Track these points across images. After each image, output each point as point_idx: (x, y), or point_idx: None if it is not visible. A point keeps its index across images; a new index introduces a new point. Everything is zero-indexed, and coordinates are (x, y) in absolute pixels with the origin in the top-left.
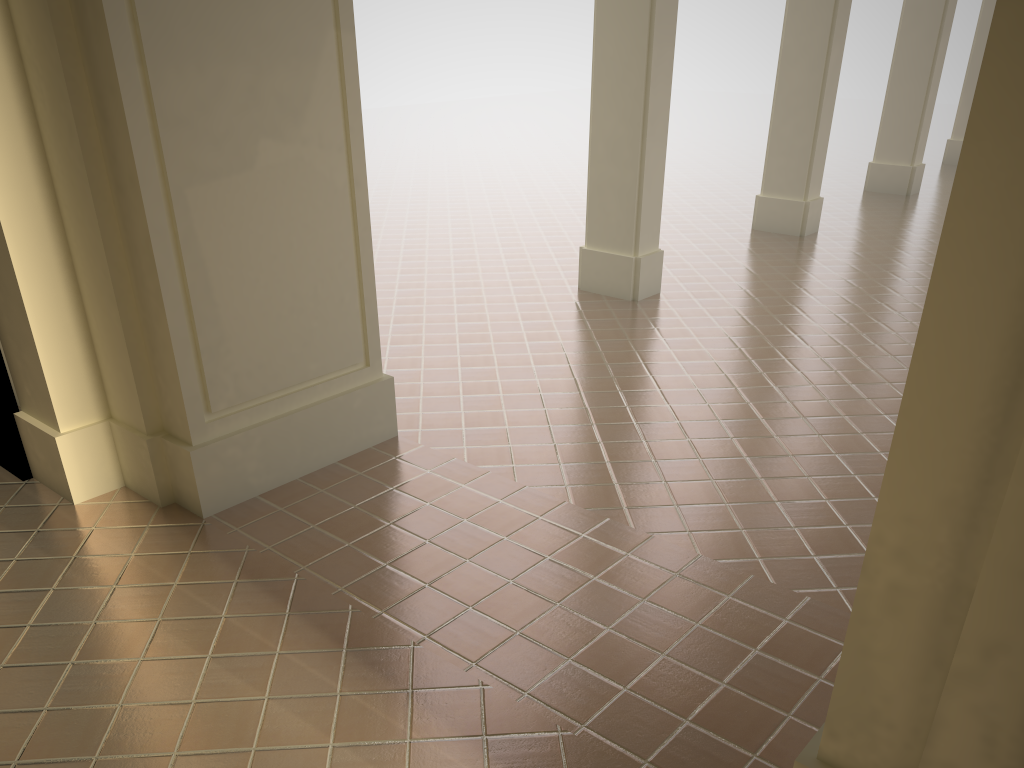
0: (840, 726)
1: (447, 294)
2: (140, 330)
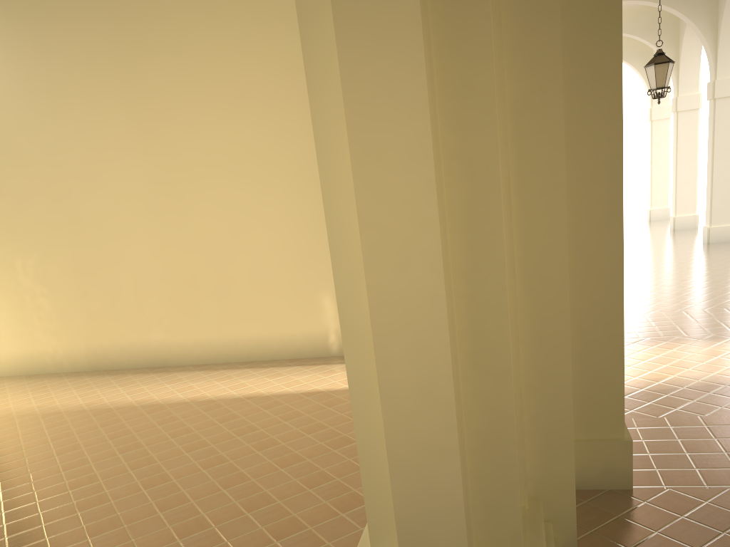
0: None
1: None
2: None
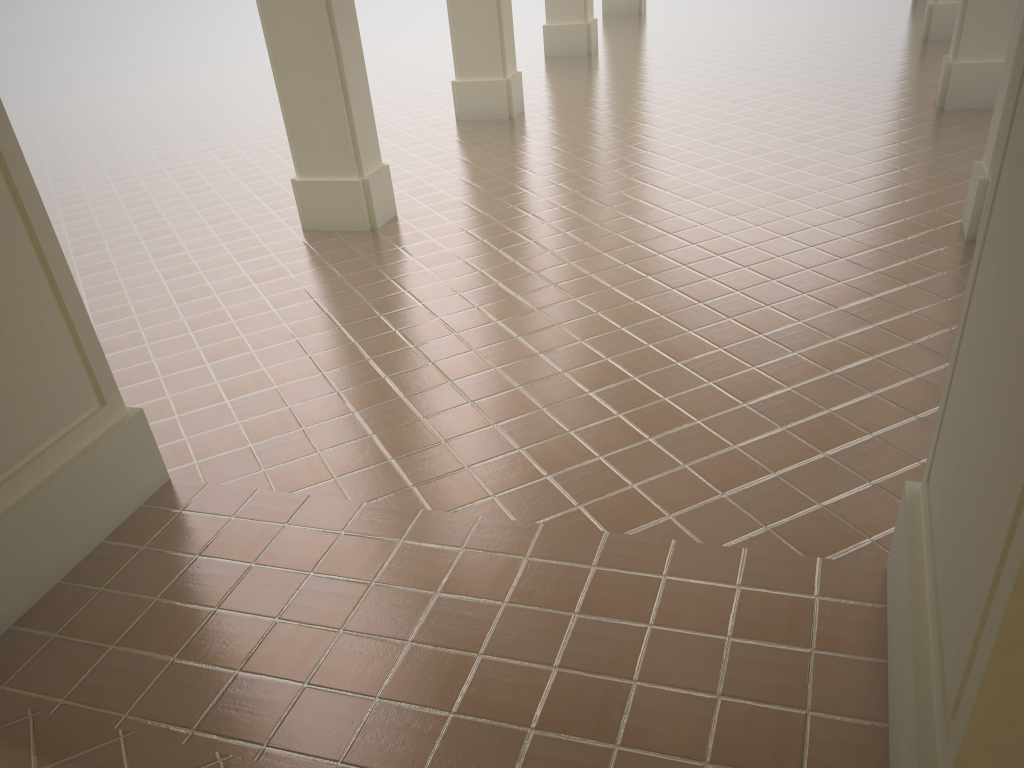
0: (976, 765)
1: (148, 270)
2: None
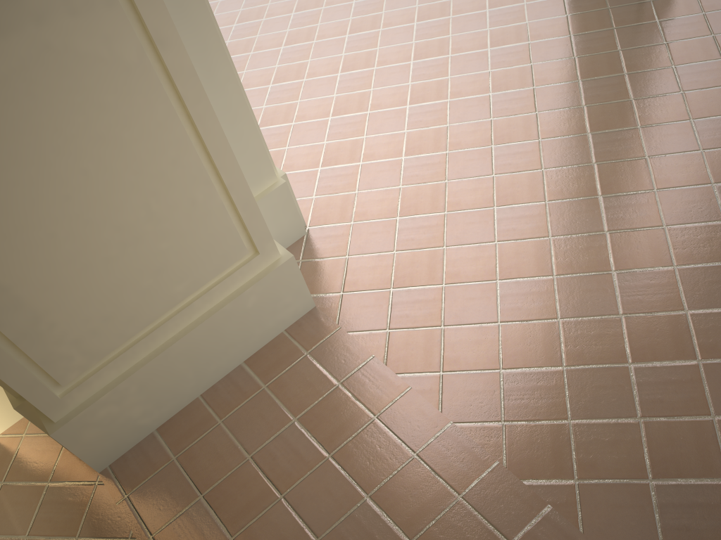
0: None
1: (409, 3)
2: None
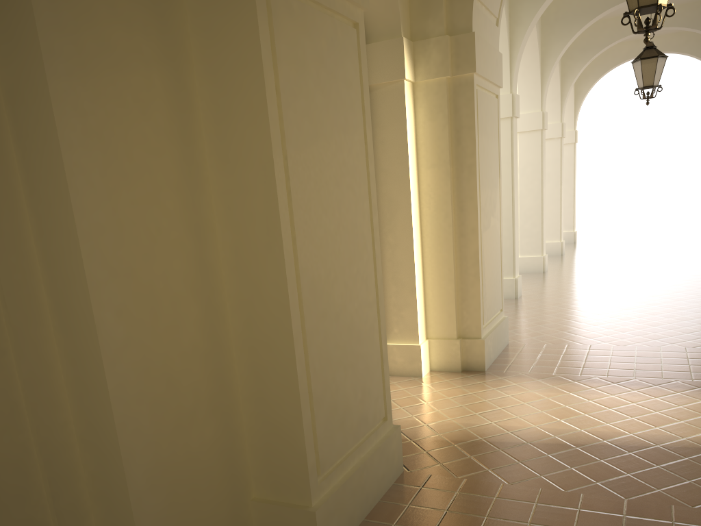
0: None
1: None
2: (456, 293)
